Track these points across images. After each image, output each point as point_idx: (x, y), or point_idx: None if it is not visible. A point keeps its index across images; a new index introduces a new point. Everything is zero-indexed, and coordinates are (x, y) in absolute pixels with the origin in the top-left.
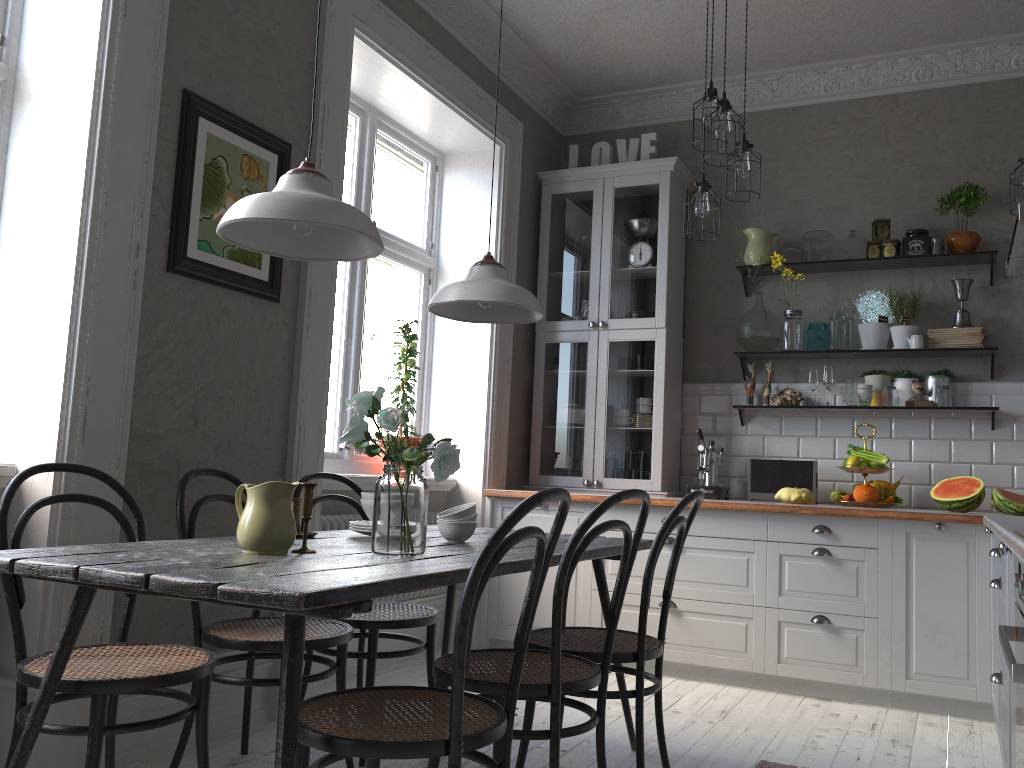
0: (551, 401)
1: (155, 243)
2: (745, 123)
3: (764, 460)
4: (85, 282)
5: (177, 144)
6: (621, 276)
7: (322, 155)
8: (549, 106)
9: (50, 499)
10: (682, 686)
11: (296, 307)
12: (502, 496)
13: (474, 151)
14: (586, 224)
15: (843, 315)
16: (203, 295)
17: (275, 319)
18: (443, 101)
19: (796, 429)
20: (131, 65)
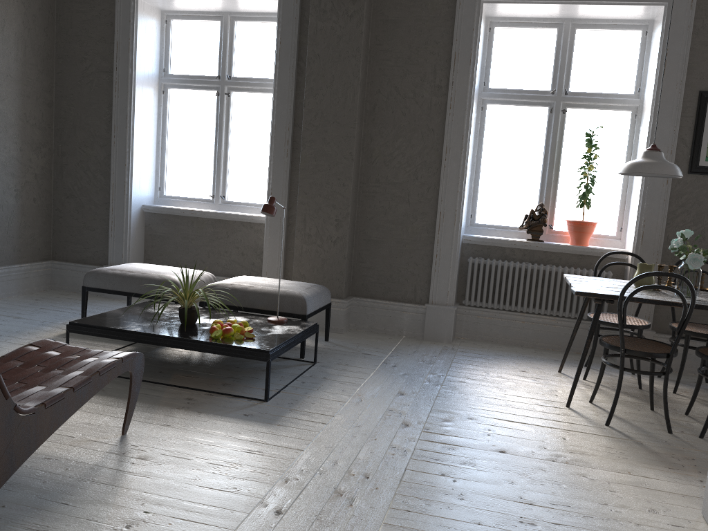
0: None
1: (681, 162)
2: None
3: None
4: (643, 184)
5: (695, 116)
6: None
7: None
8: None
9: (613, 263)
10: None
11: None
12: None
13: None
14: None
15: None
16: None
17: None
18: None
19: None
20: (667, 92)
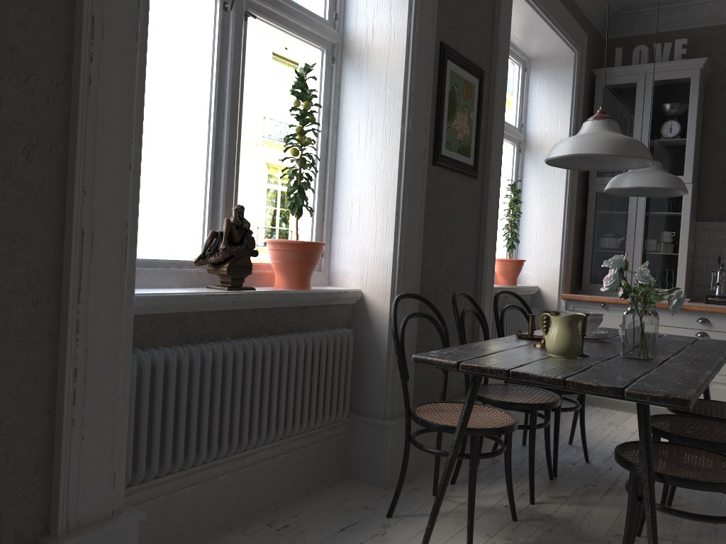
0: (599, 233)
1: (428, 147)
2: None
3: None
4: (404, 177)
5: (437, 80)
6: (657, 145)
7: (498, 76)
8: (599, 19)
9: (410, 316)
10: None
11: (483, 181)
12: (575, 299)
13: (554, 57)
14: (630, 107)
15: None
16: (446, 178)
17: (474, 190)
18: (550, 25)
19: None
20: (422, 31)
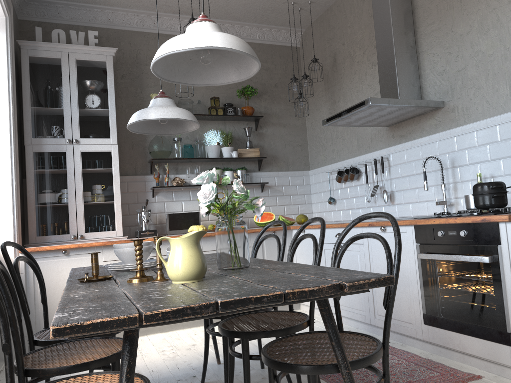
0: (41, 189)
1: None
2: (140, 37)
3: (175, 213)
4: None
5: None
6: (85, 113)
7: None
8: None
9: None
10: (171, 335)
11: None
12: (35, 251)
13: None
14: (57, 79)
15: (203, 141)
16: None
17: None
18: None
19: (180, 197)
20: None
